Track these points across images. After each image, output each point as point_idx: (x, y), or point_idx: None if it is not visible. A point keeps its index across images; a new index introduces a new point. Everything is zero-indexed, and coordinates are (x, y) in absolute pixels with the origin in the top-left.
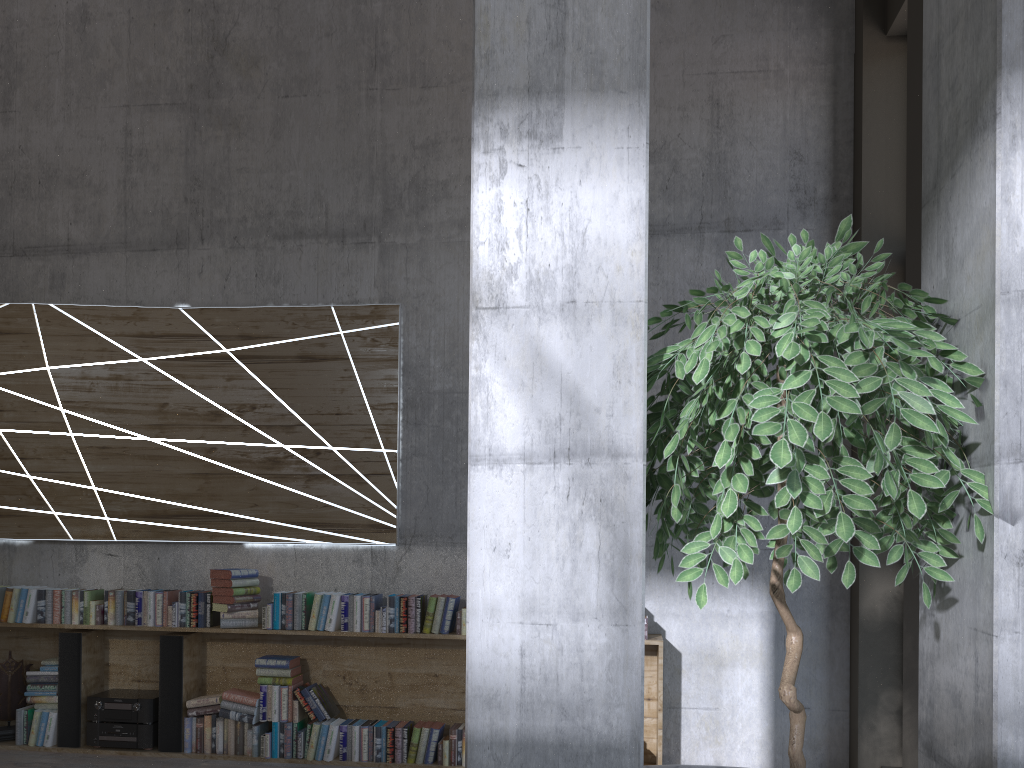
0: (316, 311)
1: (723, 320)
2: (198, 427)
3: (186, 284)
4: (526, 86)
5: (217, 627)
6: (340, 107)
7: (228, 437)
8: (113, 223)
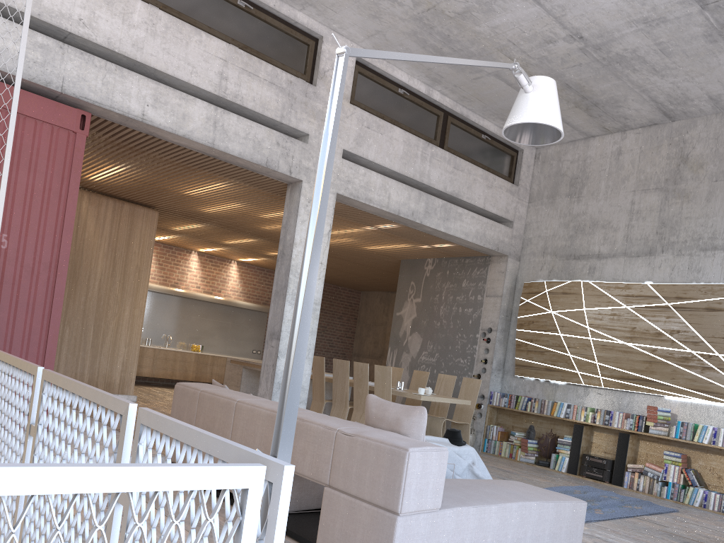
0: (718, 286)
1: None
2: (649, 339)
3: (651, 272)
4: None
5: (646, 432)
6: None
7: (663, 345)
8: (620, 244)
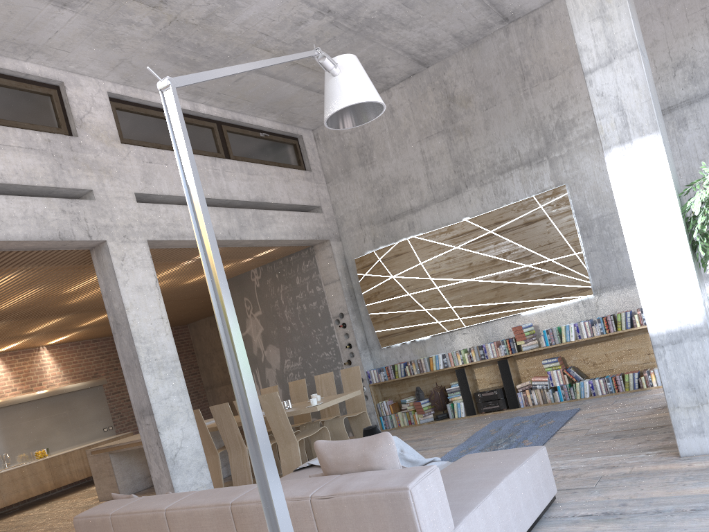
0: (526, 201)
1: (702, 192)
2: (487, 269)
3: (465, 208)
4: (619, 142)
5: (520, 351)
6: (512, 104)
7: (502, 269)
8: (427, 193)
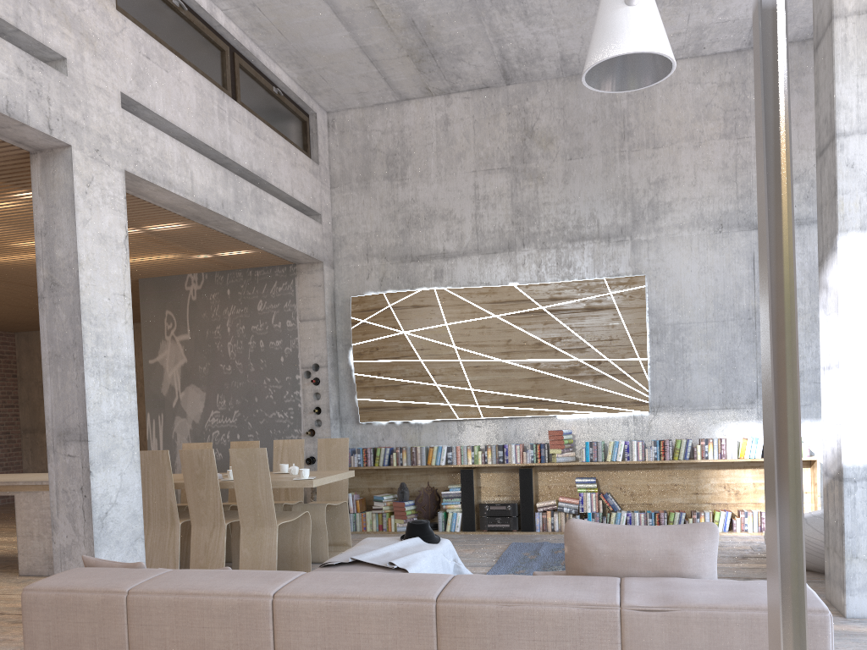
0: (595, 282)
1: None
2: (529, 352)
3: (515, 271)
4: (859, 227)
5: (551, 462)
6: (603, 163)
7: (546, 356)
8: (469, 239)
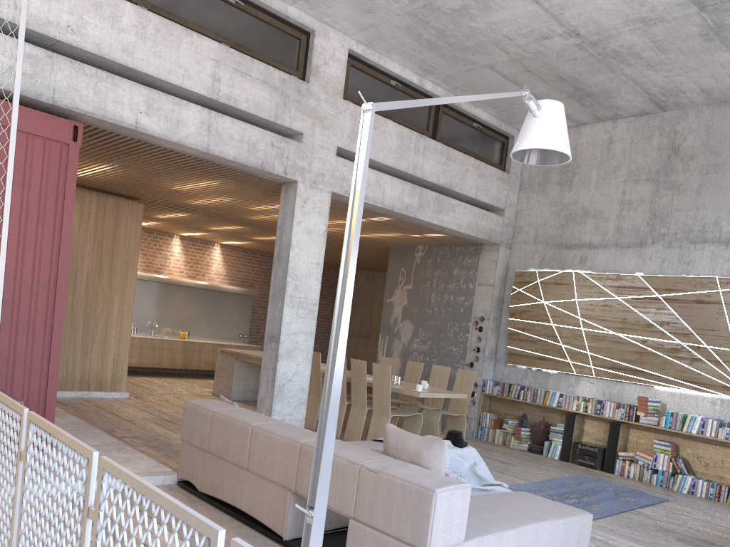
0: (707, 279)
1: None
2: (639, 330)
3: (642, 263)
4: None
5: (637, 422)
6: None
7: (653, 336)
8: (611, 234)
